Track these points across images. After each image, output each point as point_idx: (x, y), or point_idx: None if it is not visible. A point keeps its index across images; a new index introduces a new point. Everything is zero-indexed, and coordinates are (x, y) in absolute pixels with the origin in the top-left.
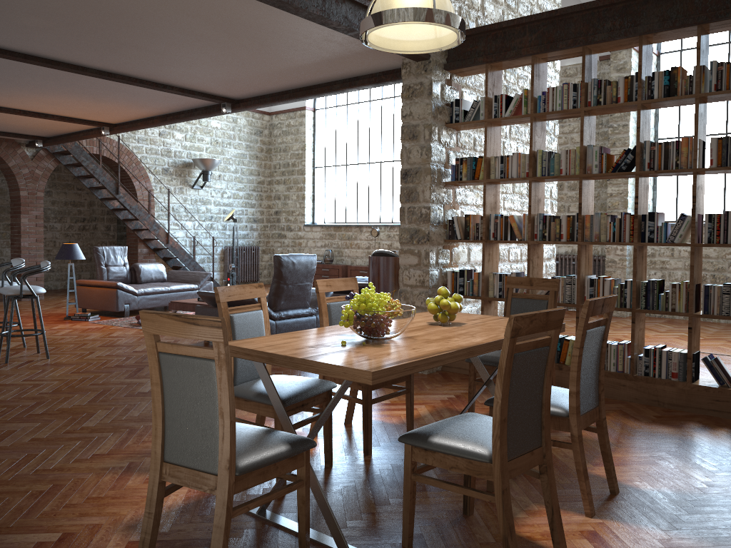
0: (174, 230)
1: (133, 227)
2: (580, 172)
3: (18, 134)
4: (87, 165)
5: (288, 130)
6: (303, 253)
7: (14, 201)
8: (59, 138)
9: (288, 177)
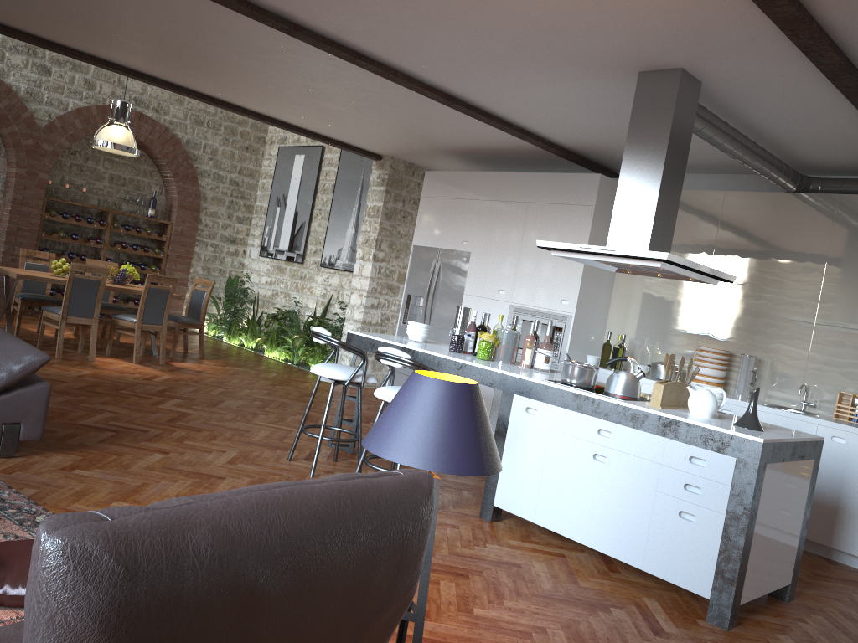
0: None
1: None
2: None
3: None
4: None
5: None
6: None
7: None
8: None
9: None
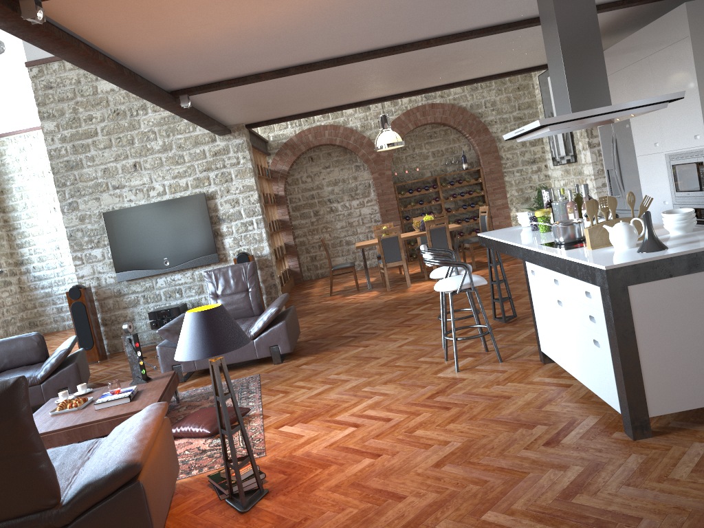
0: None
1: None
2: None
3: None
4: None
5: None
6: None
7: None
8: None
9: None
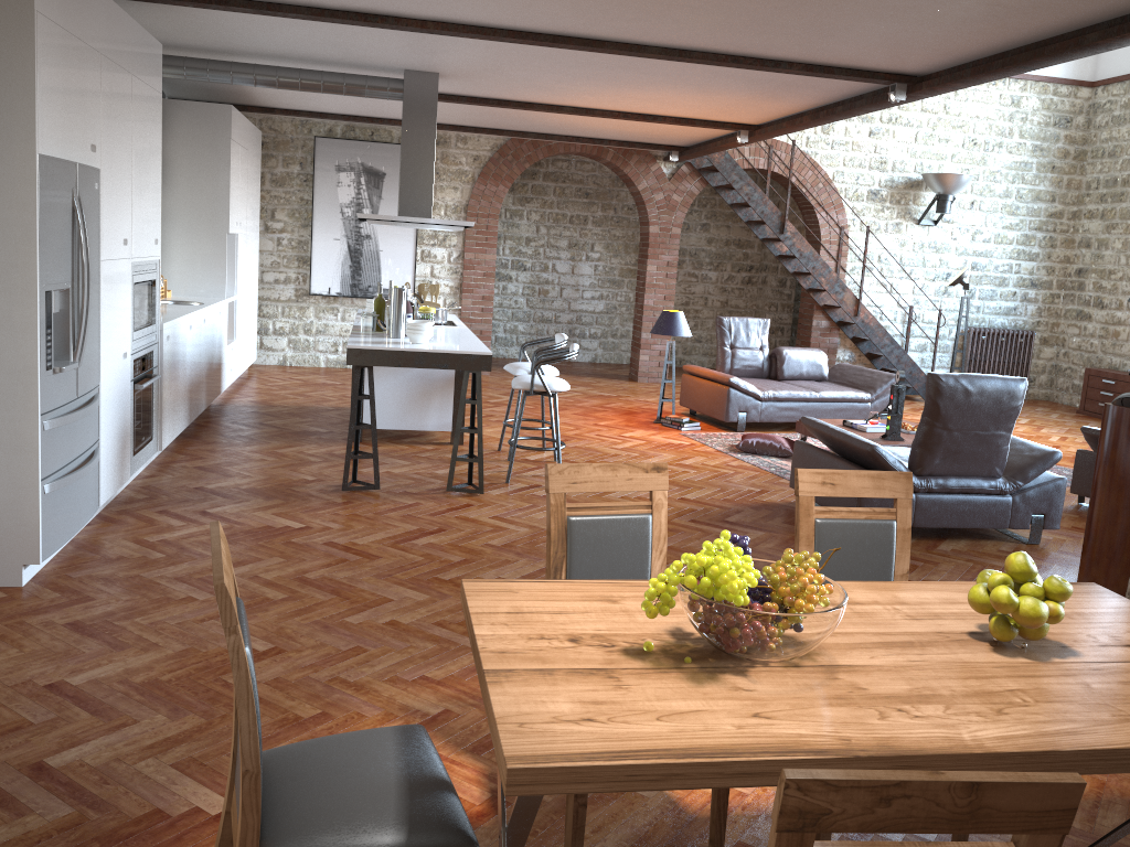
0: (877, 293)
1: (808, 286)
2: None
3: (647, 144)
4: (739, 188)
5: (1123, 114)
6: (1120, 353)
7: (643, 240)
8: (696, 149)
9: (1110, 205)
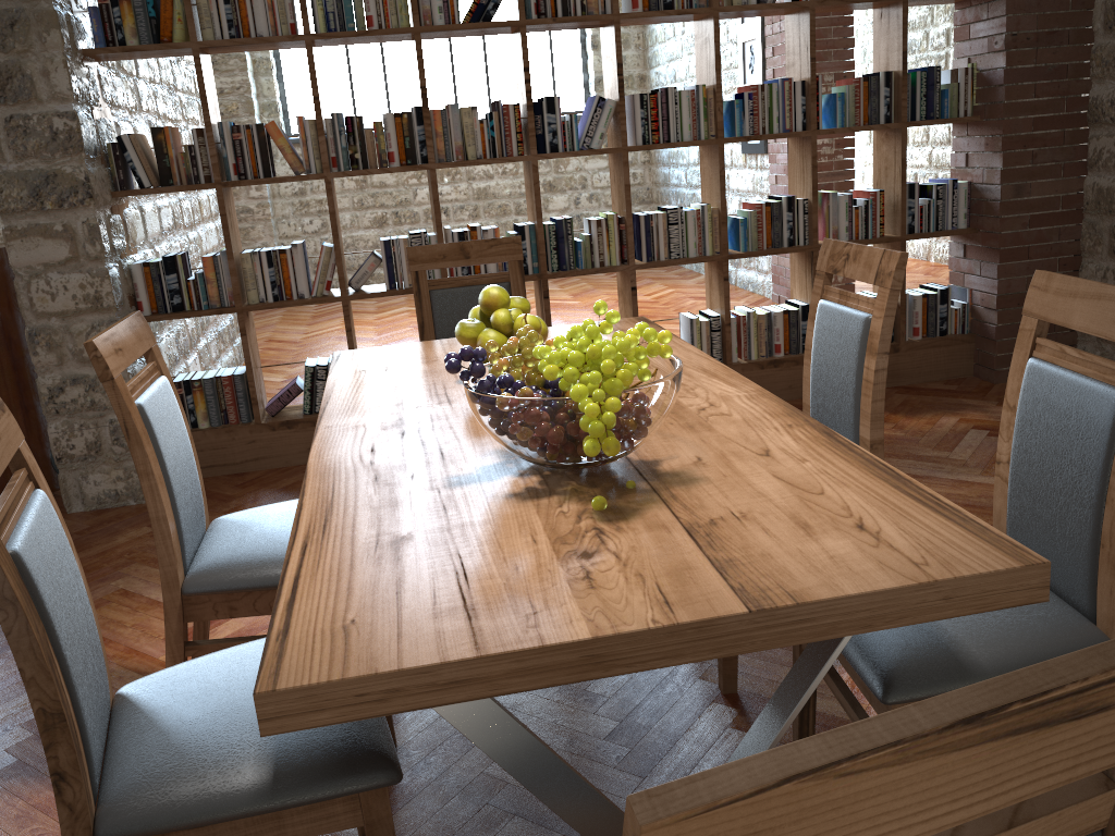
0: None
1: None
2: (414, 22)
3: None
4: None
5: None
6: None
7: None
8: None
9: None
